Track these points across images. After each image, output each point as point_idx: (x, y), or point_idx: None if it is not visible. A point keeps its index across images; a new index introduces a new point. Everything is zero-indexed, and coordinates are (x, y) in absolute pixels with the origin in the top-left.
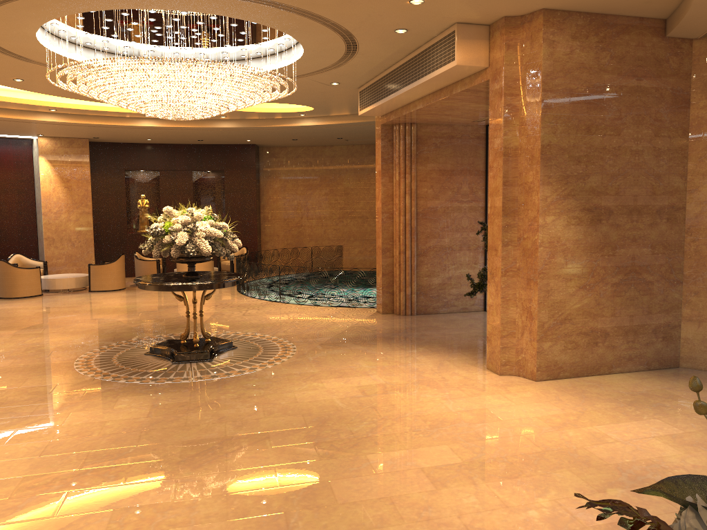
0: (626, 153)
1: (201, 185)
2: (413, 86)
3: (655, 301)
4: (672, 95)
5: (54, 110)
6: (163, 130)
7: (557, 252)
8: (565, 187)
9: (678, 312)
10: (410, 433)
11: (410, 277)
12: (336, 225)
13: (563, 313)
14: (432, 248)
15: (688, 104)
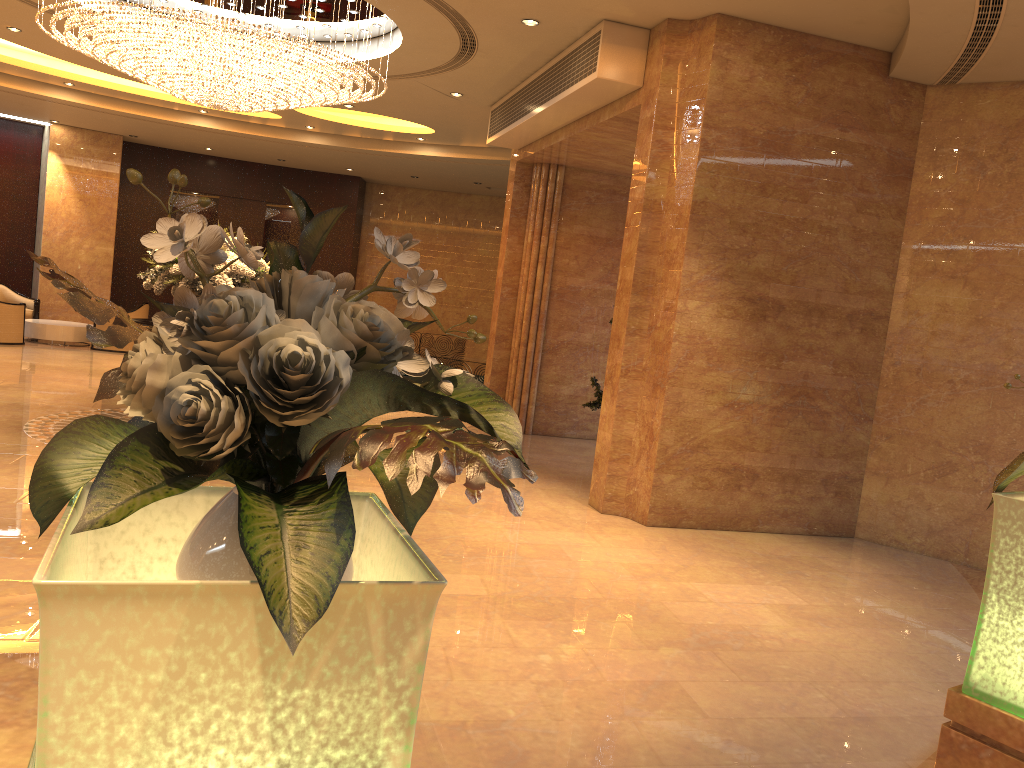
0: (813, 229)
1: (276, 225)
2: (548, 105)
3: (830, 441)
4: (888, 159)
5: (72, 84)
6: (227, 137)
7: (698, 351)
8: (721, 263)
9: (861, 461)
10: (438, 556)
11: (529, 381)
12: (461, 307)
13: (696, 438)
14: (566, 343)
15: (910, 175)
